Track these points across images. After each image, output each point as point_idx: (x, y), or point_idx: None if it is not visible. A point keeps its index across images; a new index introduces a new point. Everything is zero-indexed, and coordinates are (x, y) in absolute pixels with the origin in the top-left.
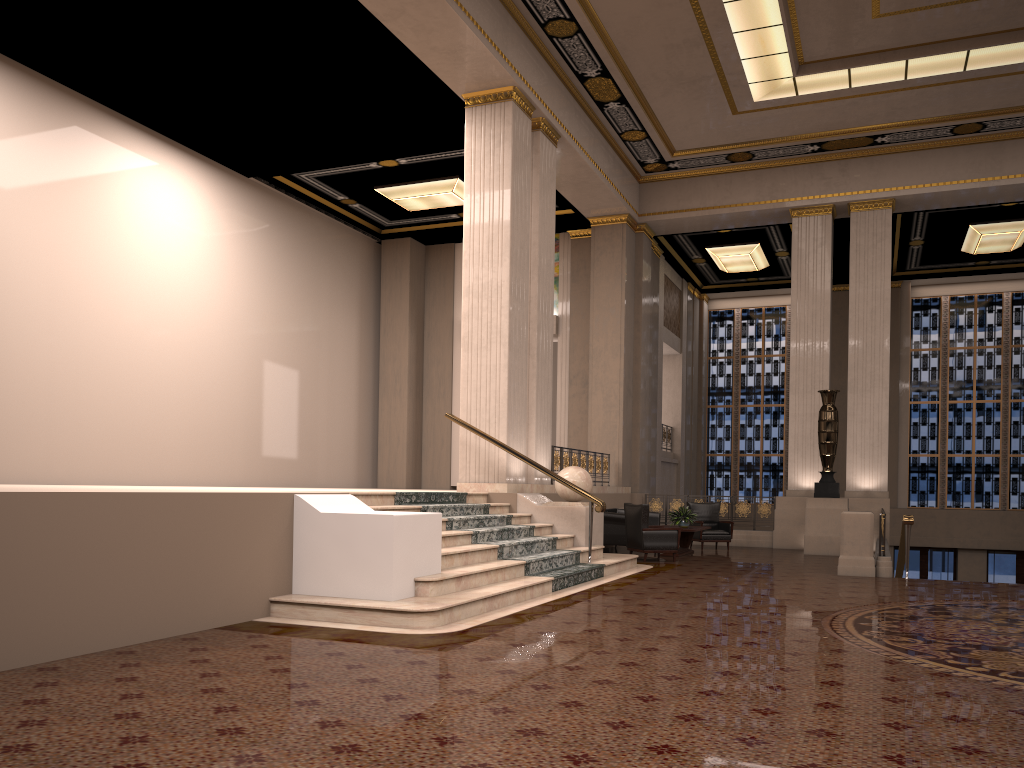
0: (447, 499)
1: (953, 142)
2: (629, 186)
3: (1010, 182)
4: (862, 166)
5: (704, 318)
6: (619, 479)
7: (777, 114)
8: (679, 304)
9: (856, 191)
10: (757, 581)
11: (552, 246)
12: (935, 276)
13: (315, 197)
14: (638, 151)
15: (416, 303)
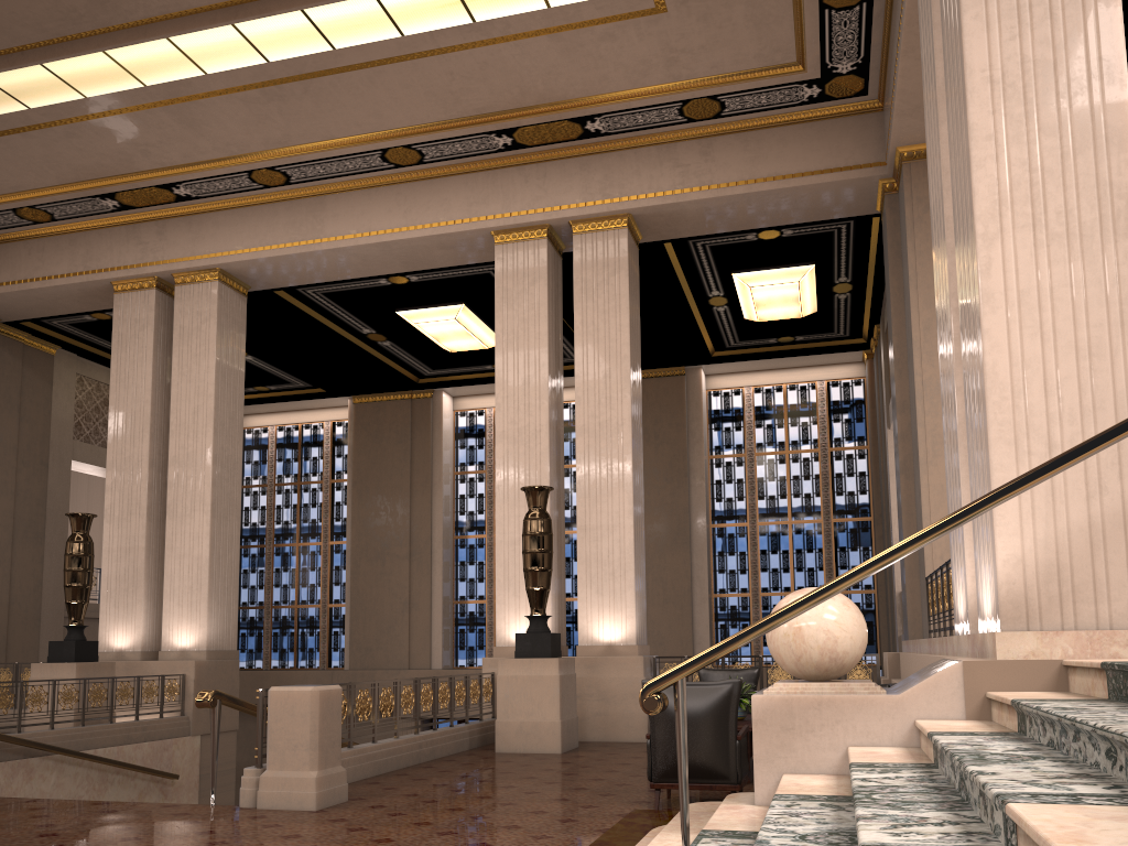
0: None
1: (274, 197)
2: None
3: (332, 246)
4: (181, 227)
5: None
6: None
7: None
8: None
9: (173, 258)
10: None
11: None
12: (463, 383)
13: None
14: None
15: None
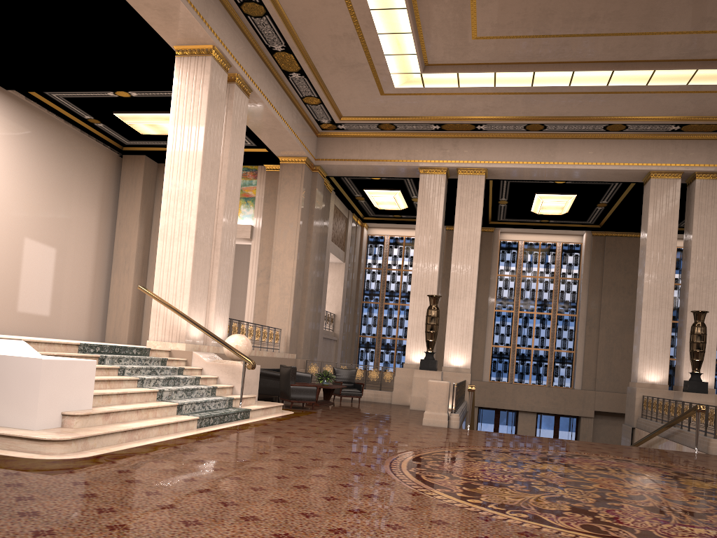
0: (131, 352)
1: (526, 135)
2: (309, 137)
3: (559, 166)
4: (467, 144)
5: (364, 240)
6: (287, 348)
7: (411, 99)
8: (345, 227)
9: (462, 160)
10: (362, 427)
11: (240, 170)
12: (515, 227)
13: (66, 114)
14: (315, 113)
15: (147, 205)
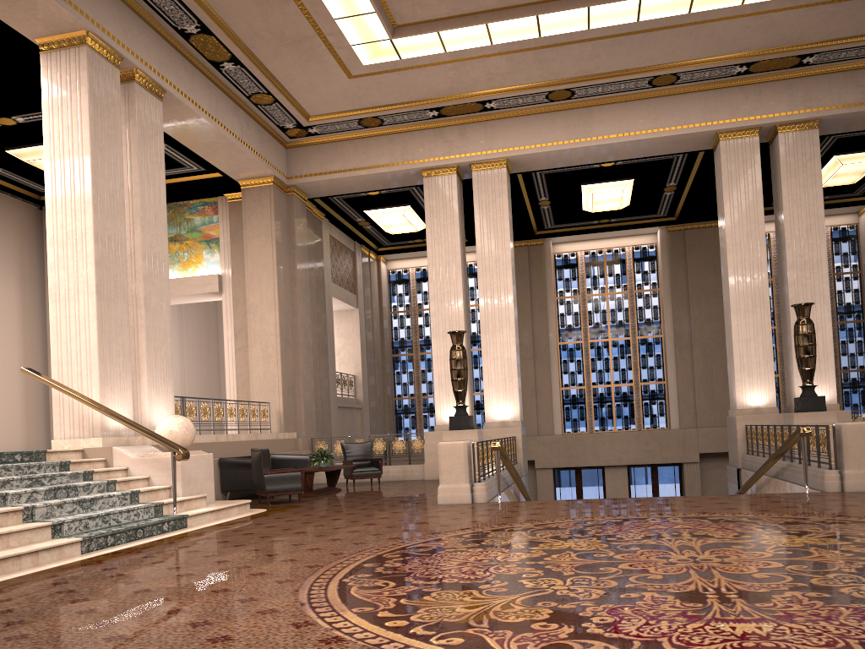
0: (12, 459)
1: (551, 108)
2: (272, 150)
3: (599, 142)
4: (478, 130)
5: (383, 277)
6: (281, 425)
7: (390, 78)
8: (353, 264)
9: (474, 152)
10: (344, 518)
11: (162, 198)
12: (569, 234)
13: None
14: (273, 115)
15: None
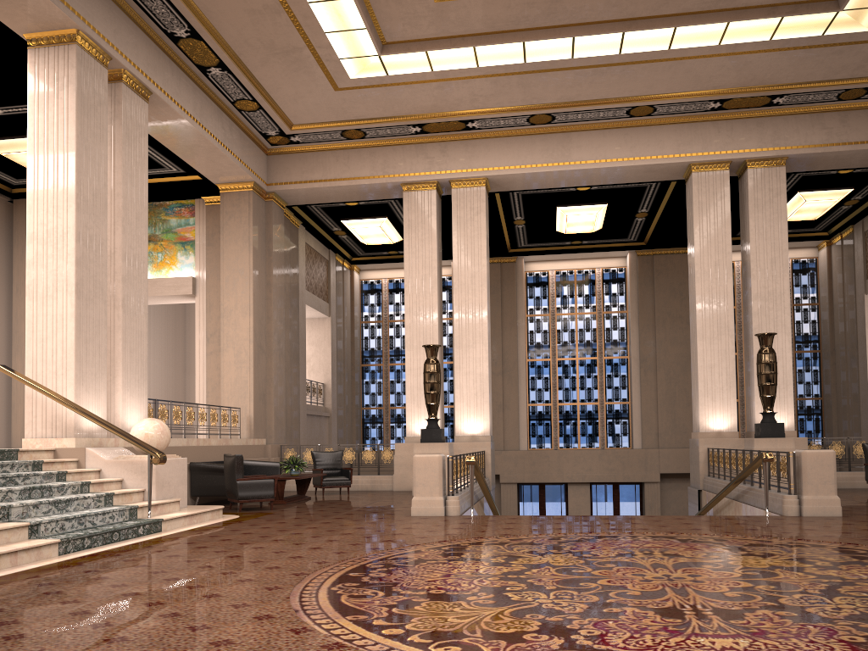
0: None
1: (531, 131)
2: (253, 156)
3: (577, 167)
4: (459, 148)
5: (355, 286)
6: (251, 431)
7: (375, 93)
8: (327, 272)
9: (455, 170)
10: (320, 527)
11: (144, 199)
12: (542, 253)
13: None
14: (257, 122)
15: None
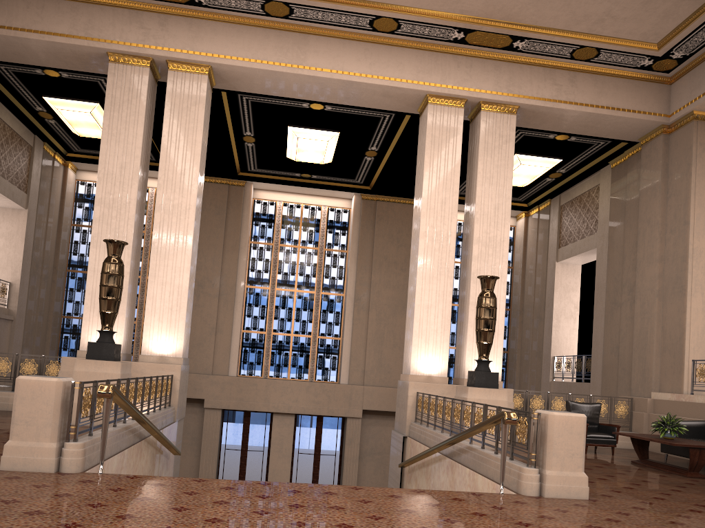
0: None
1: (266, 24)
2: None
3: (312, 73)
4: (182, 25)
5: (69, 185)
6: None
7: None
8: (29, 159)
9: (174, 48)
10: None
11: None
12: (271, 181)
13: None
14: None
15: None
